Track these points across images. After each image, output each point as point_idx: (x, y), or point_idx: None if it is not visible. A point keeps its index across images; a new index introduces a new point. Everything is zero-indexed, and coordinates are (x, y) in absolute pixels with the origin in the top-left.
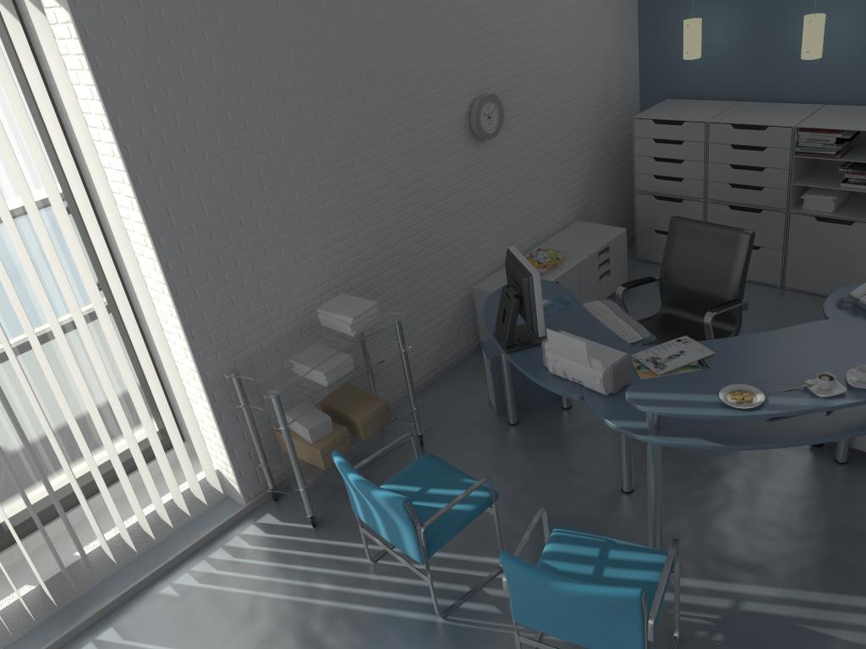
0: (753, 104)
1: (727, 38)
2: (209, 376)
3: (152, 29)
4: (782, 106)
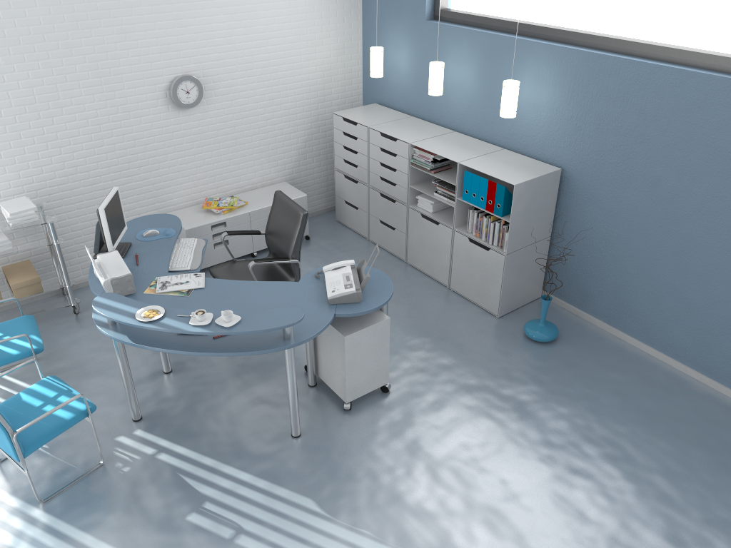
0: (415, 120)
1: (408, 66)
2: None
3: None
4: (429, 126)
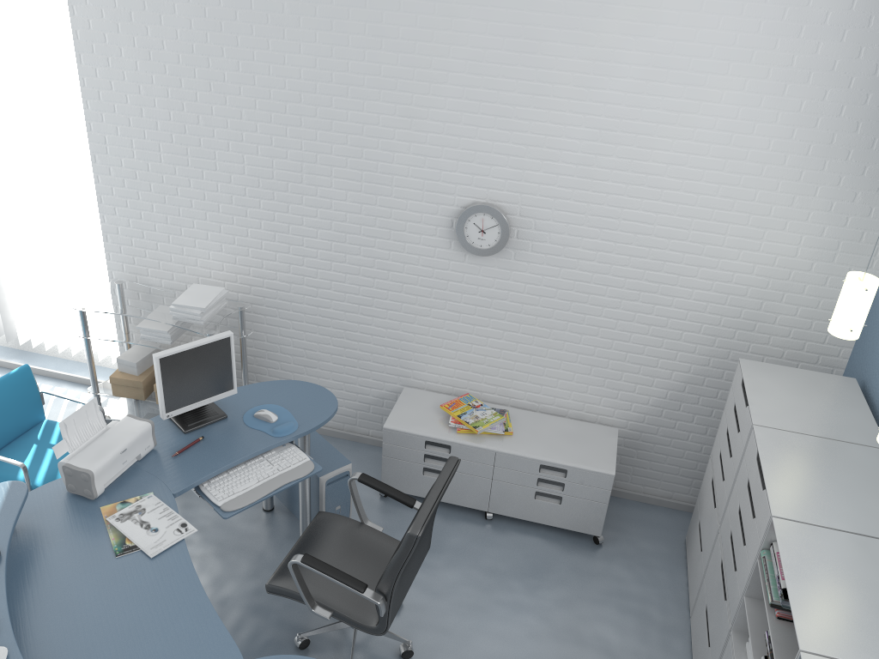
0: None
1: None
2: (114, 275)
3: (119, 1)
4: None
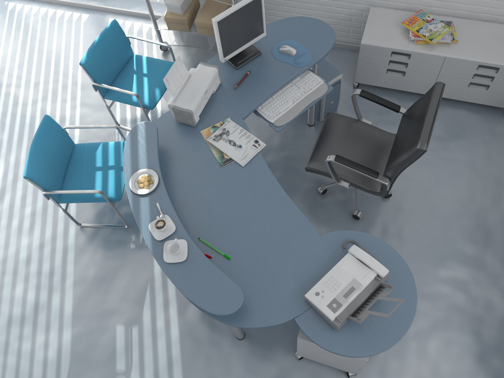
0: None
1: None
2: None
3: None
4: None
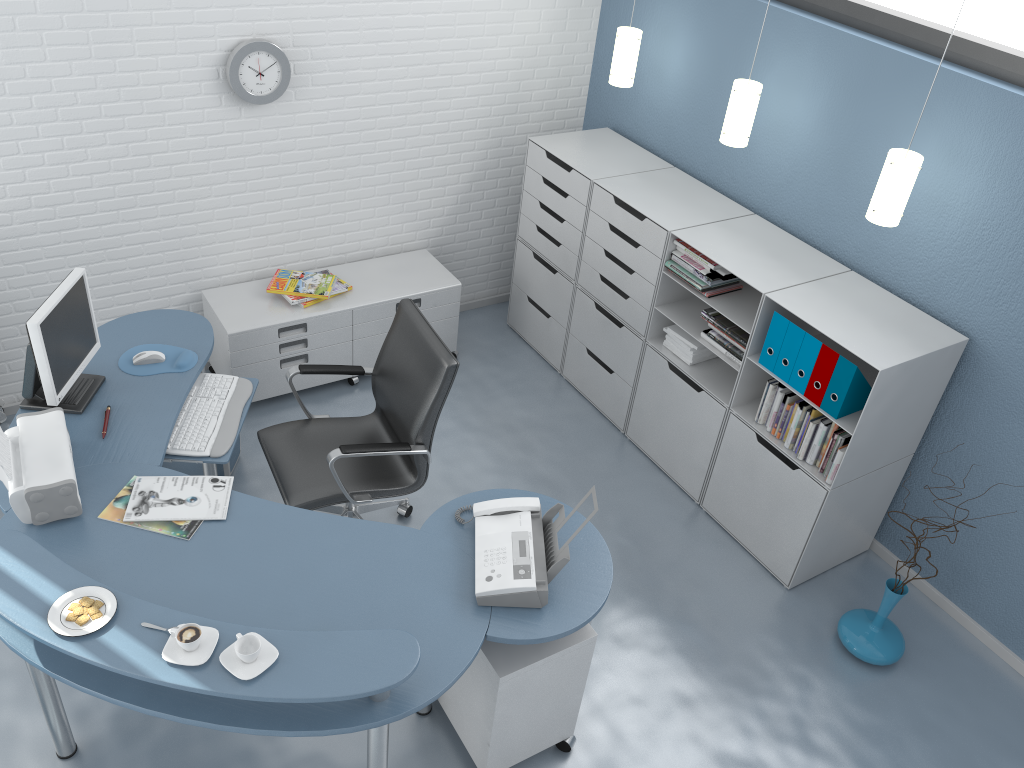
0: (680, 177)
1: (682, 72)
2: None
3: None
4: (707, 194)
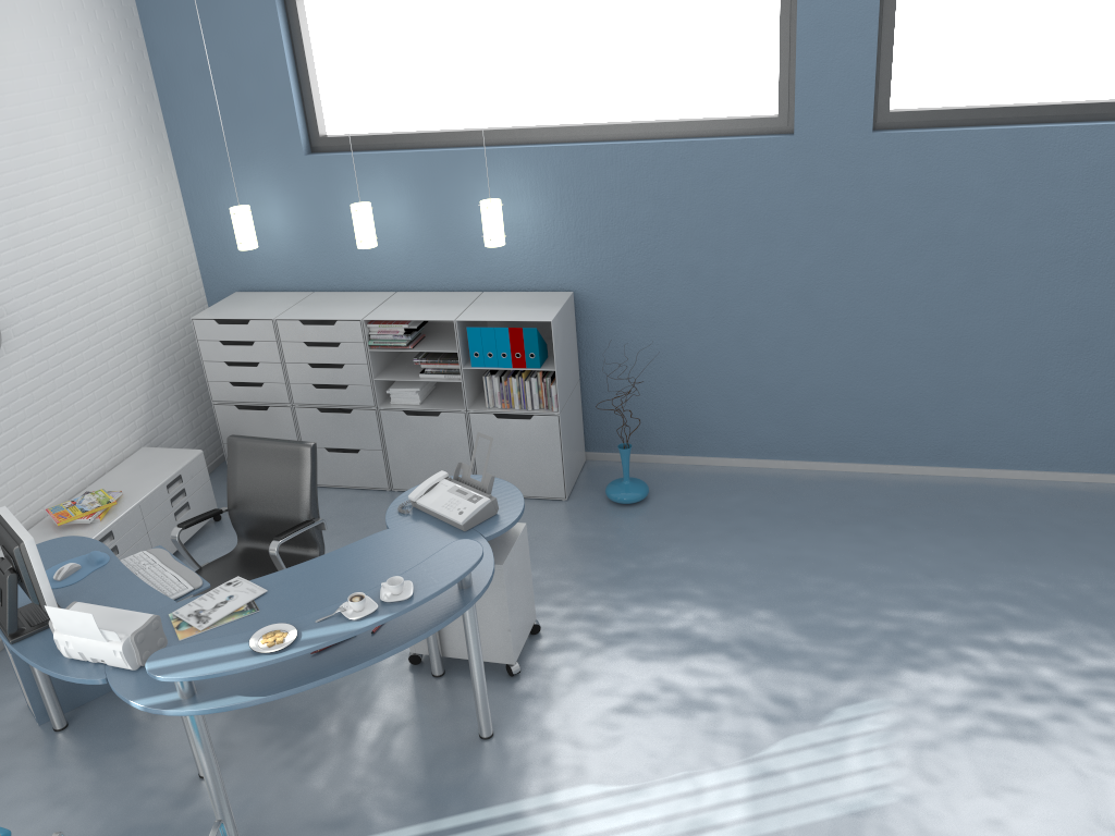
0: (326, 294)
1: (286, 225)
2: None
3: None
4: (355, 295)
